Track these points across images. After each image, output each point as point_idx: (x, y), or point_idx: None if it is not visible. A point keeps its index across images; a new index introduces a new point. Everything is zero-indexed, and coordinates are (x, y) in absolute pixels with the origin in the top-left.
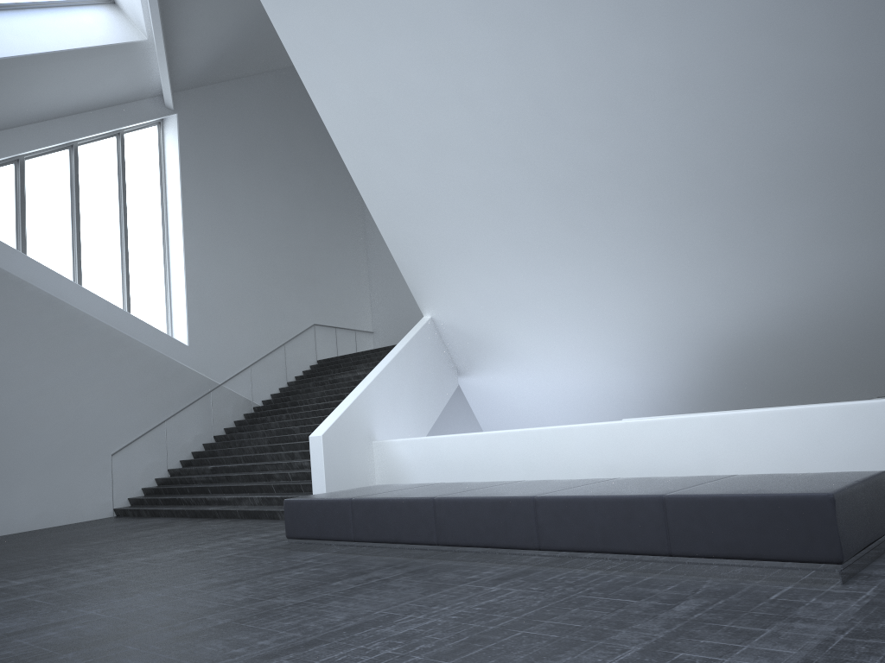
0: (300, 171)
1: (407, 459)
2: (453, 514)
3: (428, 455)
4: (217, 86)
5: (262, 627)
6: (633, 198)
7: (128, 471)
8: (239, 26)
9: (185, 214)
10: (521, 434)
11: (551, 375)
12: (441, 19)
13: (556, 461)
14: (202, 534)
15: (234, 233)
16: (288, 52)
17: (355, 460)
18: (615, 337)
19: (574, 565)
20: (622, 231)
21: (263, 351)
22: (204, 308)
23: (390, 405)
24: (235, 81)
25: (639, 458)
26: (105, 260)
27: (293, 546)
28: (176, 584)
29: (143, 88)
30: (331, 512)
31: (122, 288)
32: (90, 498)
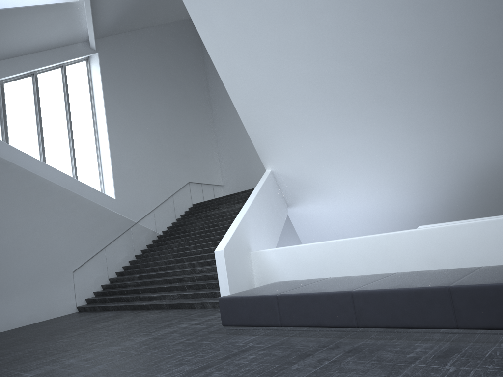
0: (174, 88)
1: (276, 262)
2: (370, 303)
3: (291, 258)
4: (121, 35)
5: None
6: (427, 75)
7: (84, 282)
8: None
9: (107, 116)
10: (361, 240)
11: (352, 202)
12: None
13: (389, 257)
14: (148, 323)
15: (138, 127)
16: None
17: (242, 265)
18: (401, 173)
19: (493, 340)
20: (415, 100)
21: (160, 200)
22: (123, 175)
23: (256, 227)
24: (131, 32)
25: (455, 251)
26: (59, 147)
27: (228, 332)
28: (157, 372)
29: (77, 35)
30: (259, 305)
31: (71, 164)
32: (61, 301)
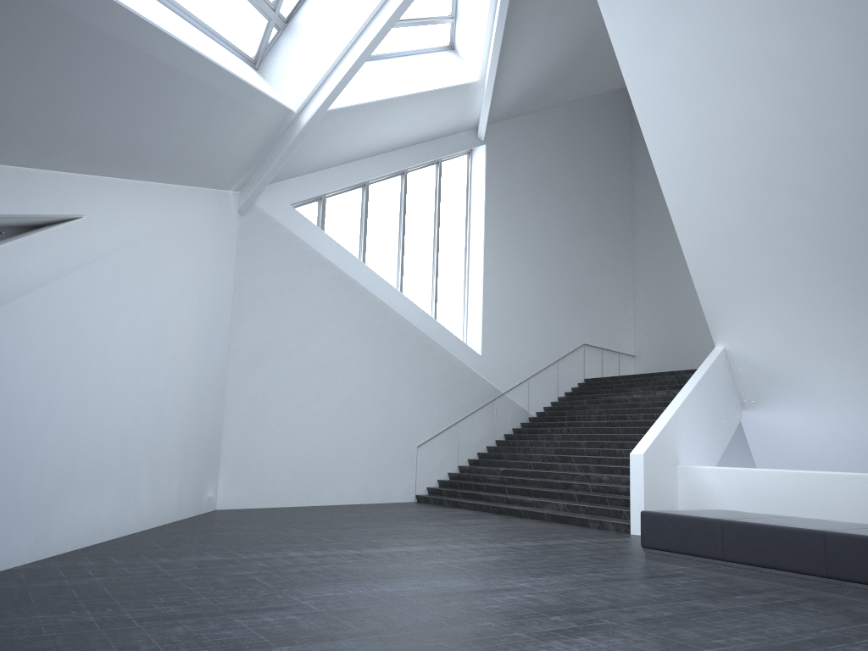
0: (581, 197)
1: (716, 487)
2: (848, 550)
3: (741, 486)
4: (518, 119)
5: (715, 624)
6: None
7: (428, 463)
8: (550, 65)
9: (486, 235)
10: (857, 478)
11: (856, 419)
12: (809, 64)
13: None
14: (529, 531)
15: (523, 254)
16: (630, 93)
17: (664, 481)
18: None
19: None
20: None
21: (539, 366)
22: (495, 322)
23: (690, 431)
24: (533, 114)
25: None
26: (419, 273)
27: (647, 556)
28: (569, 572)
29: (464, 122)
30: (696, 529)
31: (431, 299)
32: (399, 483)
